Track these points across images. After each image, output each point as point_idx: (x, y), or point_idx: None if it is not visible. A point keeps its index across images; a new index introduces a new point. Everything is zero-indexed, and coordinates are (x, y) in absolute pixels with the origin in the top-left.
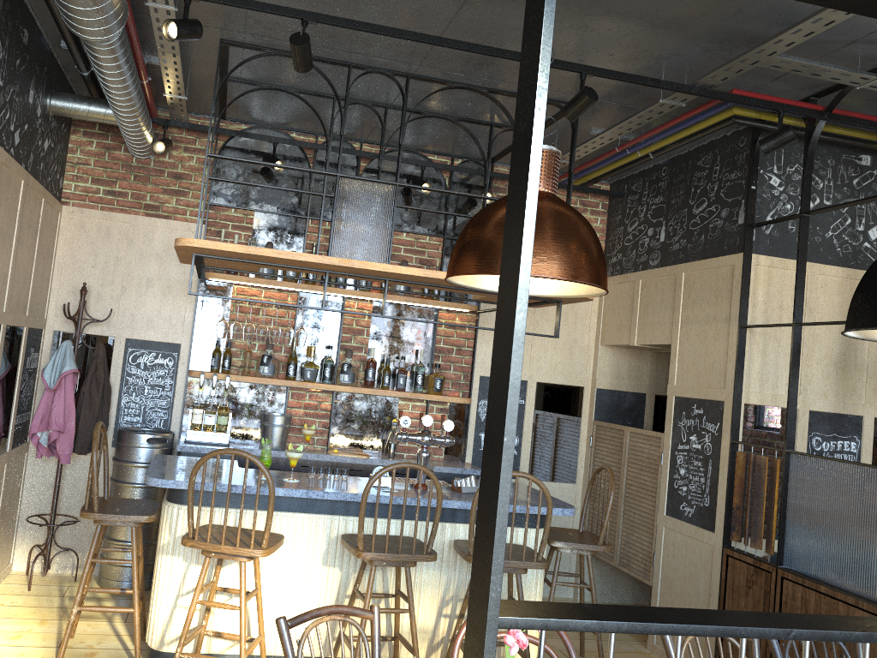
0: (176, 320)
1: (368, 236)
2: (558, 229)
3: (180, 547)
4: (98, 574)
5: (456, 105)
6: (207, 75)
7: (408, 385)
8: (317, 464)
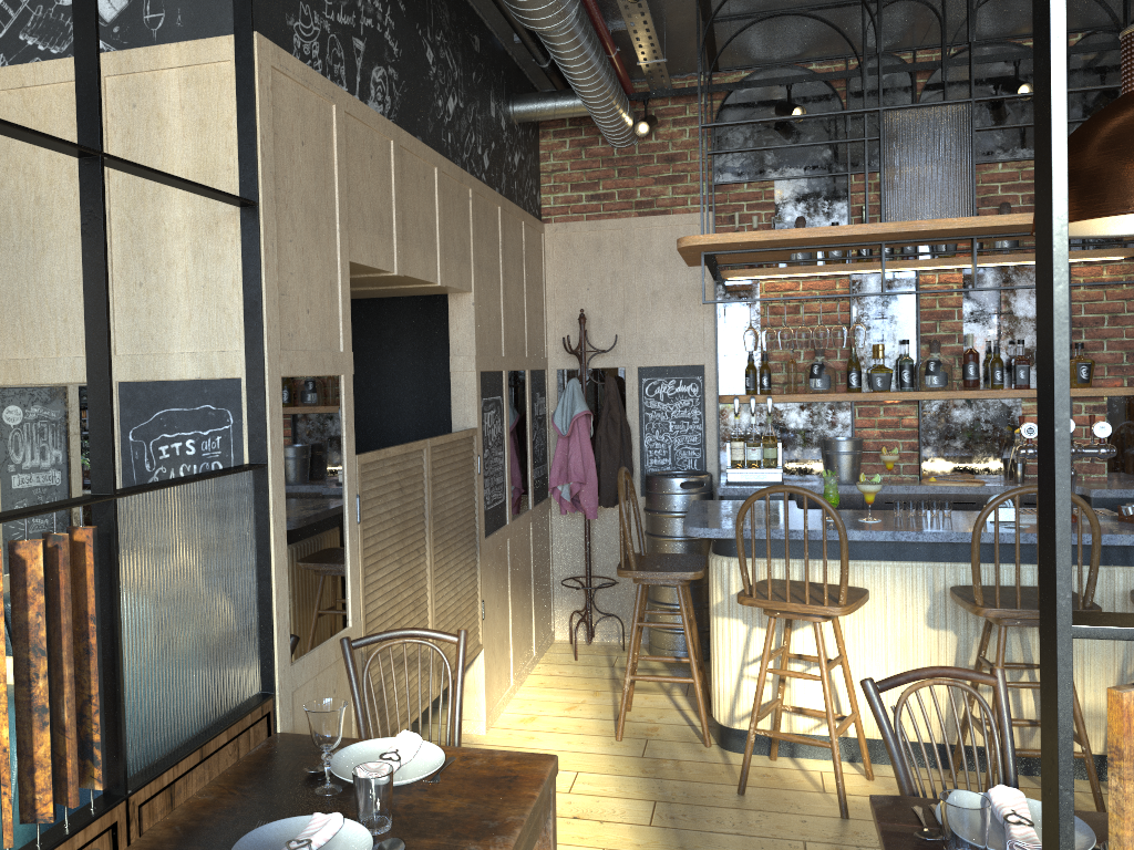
0: (694, 336)
1: (937, 182)
2: None
3: (737, 608)
4: (647, 643)
5: None
6: (686, 24)
7: (1035, 380)
8: (907, 499)
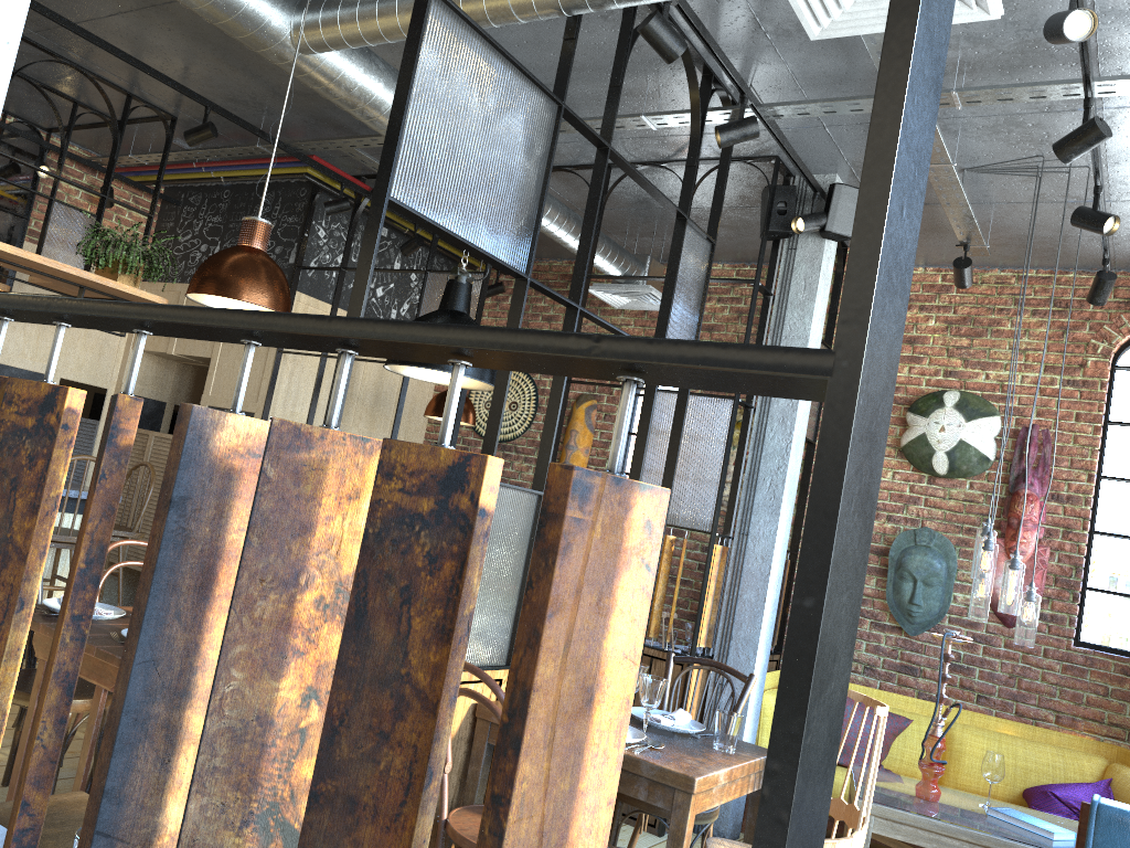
0: None
1: None
2: (275, 279)
3: None
4: None
5: (50, 75)
6: None
7: None
8: None
